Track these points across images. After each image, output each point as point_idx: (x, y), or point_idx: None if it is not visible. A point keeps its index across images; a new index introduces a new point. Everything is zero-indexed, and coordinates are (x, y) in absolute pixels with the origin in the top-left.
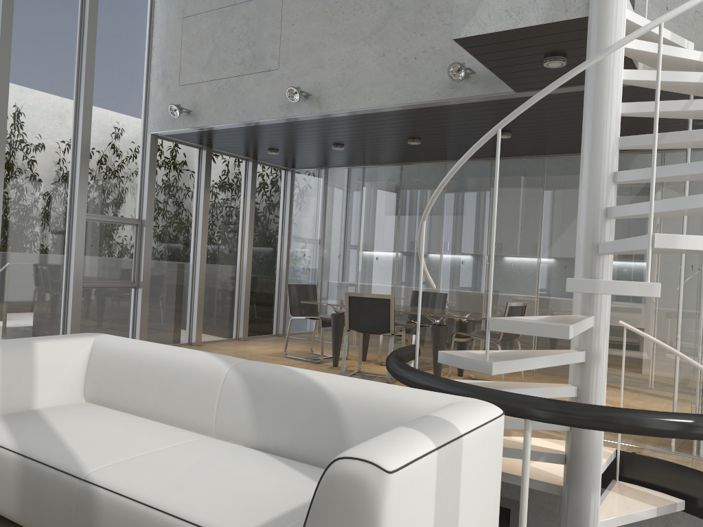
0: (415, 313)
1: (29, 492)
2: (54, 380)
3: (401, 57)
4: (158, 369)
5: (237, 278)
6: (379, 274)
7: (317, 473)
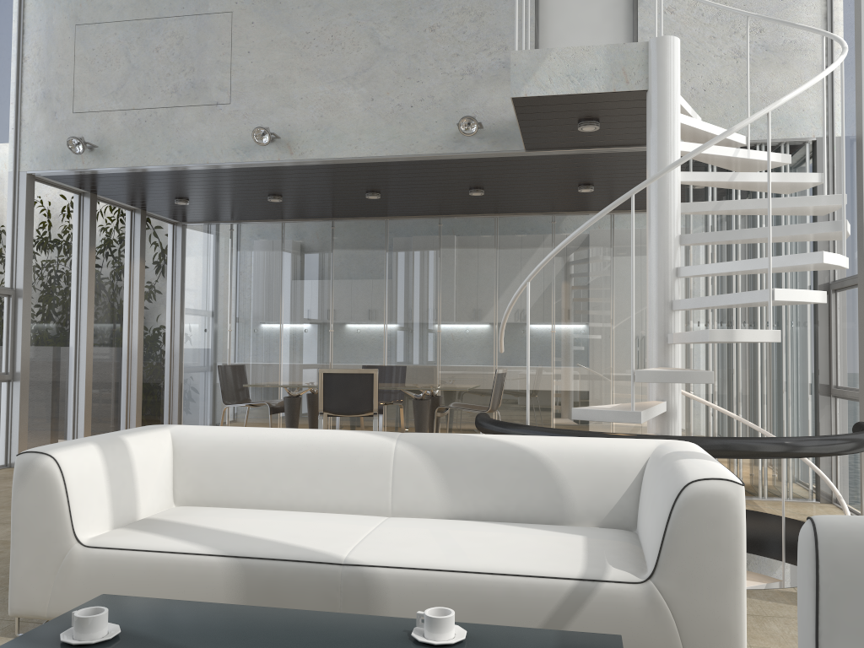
0: (395, 388)
1: (258, 594)
2: (150, 482)
3: (395, 103)
4: (296, 453)
5: (125, 363)
6: (310, 349)
7: (547, 527)
